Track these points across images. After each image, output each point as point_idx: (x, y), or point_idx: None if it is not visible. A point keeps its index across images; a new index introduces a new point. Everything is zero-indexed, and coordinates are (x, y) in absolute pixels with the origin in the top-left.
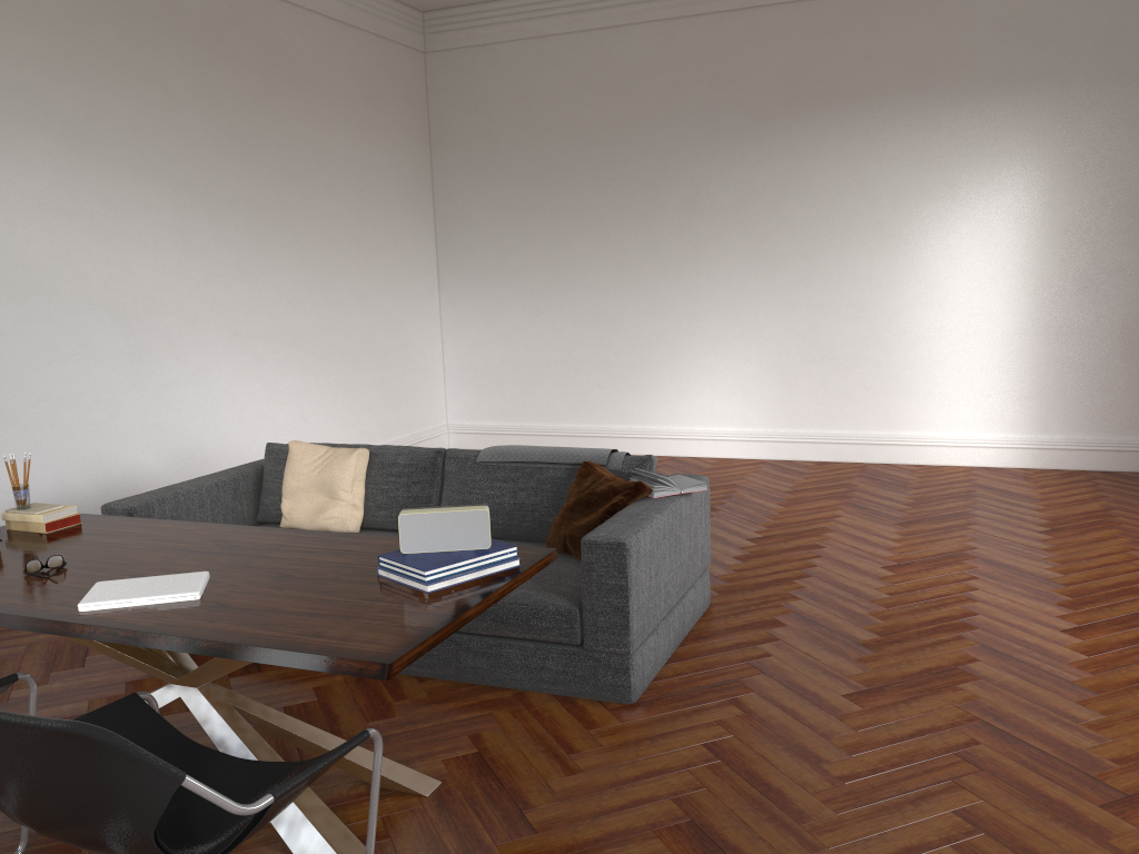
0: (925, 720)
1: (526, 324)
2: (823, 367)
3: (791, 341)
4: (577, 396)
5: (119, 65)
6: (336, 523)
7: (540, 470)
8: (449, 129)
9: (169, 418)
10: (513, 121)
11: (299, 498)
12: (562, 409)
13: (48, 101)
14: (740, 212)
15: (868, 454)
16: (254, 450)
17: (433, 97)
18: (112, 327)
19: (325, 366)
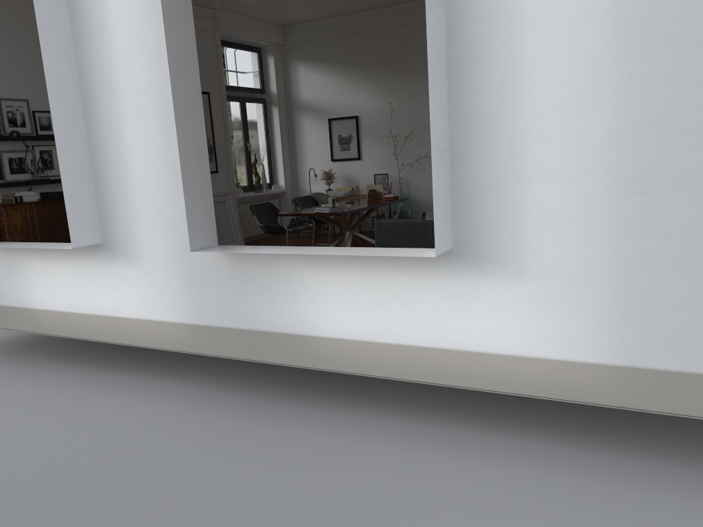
0: None
1: None
2: None
3: None
4: None
5: None
6: None
7: None
8: None
9: None
10: None
11: None
12: None
13: None
14: None
15: None
16: None
17: None
18: None
19: None
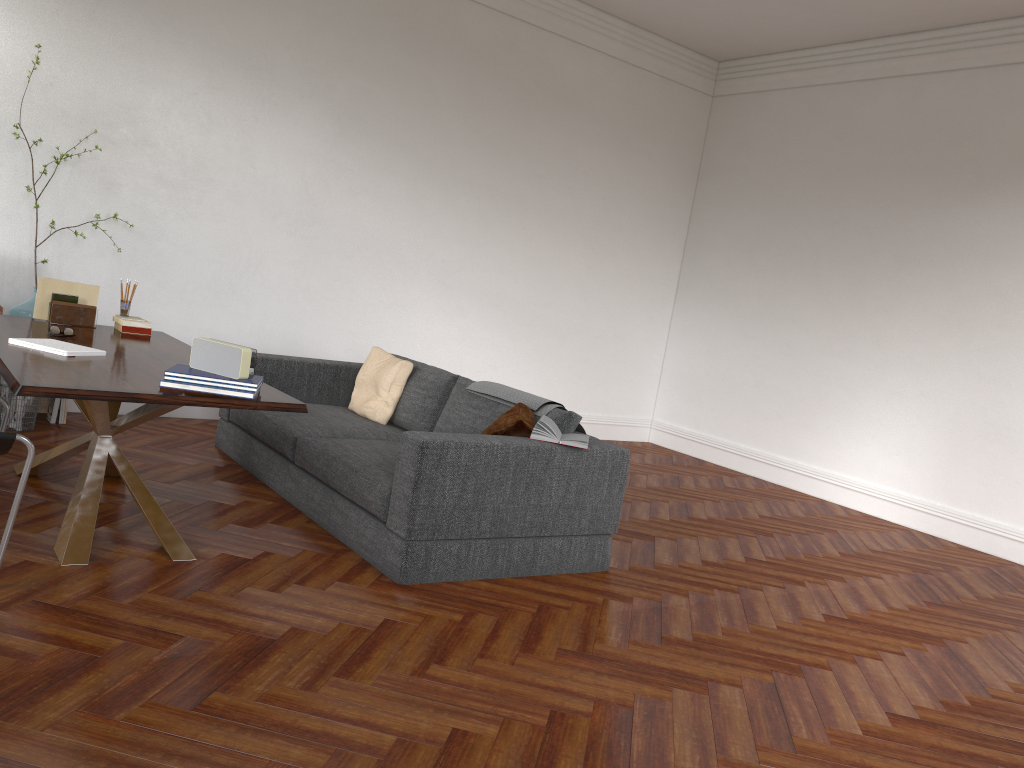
0: (585, 687)
1: (733, 344)
2: (996, 447)
3: (969, 413)
4: (758, 420)
5: (393, 67)
6: (371, 412)
7: (498, 405)
8: (715, 163)
9: (364, 329)
10: (766, 161)
11: (362, 389)
12: (742, 430)
13: (327, 84)
14: (947, 270)
15: (1023, 554)
16: None
17: (710, 135)
18: (334, 251)
19: (526, 332)
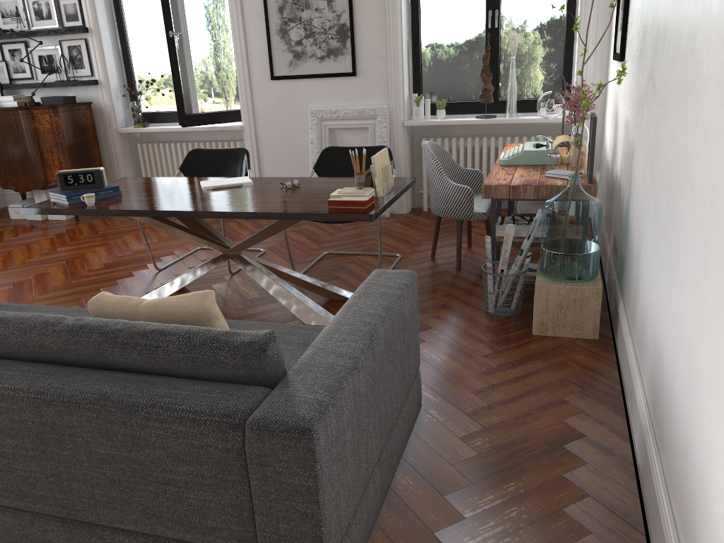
0: None
1: None
2: None
3: None
4: None
5: None
6: None
7: None
8: None
9: None
10: None
11: None
12: None
13: None
14: None
15: None
16: None
17: None
18: None
19: None
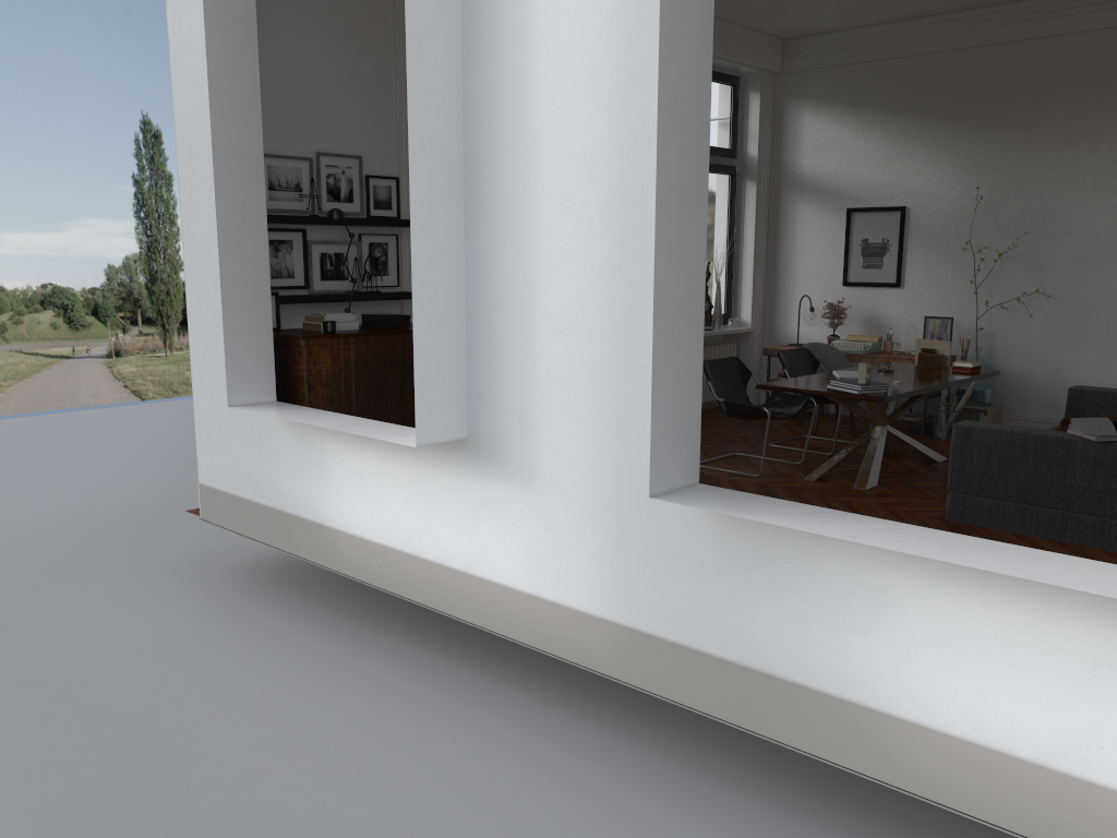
0: None
1: None
2: None
3: None
4: None
5: None
6: None
7: None
8: None
9: None
10: None
11: None
12: None
13: None
14: None
15: None
16: None
17: None
18: None
19: None
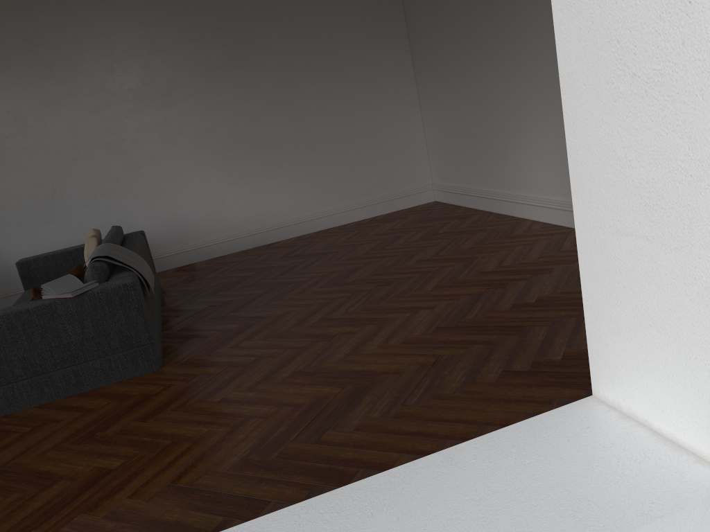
0: None
1: (451, 108)
2: None
3: None
4: (479, 165)
5: (94, 15)
6: None
7: None
8: None
9: (157, 201)
10: None
11: None
12: (474, 175)
13: (52, 50)
14: None
15: None
16: (226, 214)
17: None
18: (110, 158)
19: (288, 157)
